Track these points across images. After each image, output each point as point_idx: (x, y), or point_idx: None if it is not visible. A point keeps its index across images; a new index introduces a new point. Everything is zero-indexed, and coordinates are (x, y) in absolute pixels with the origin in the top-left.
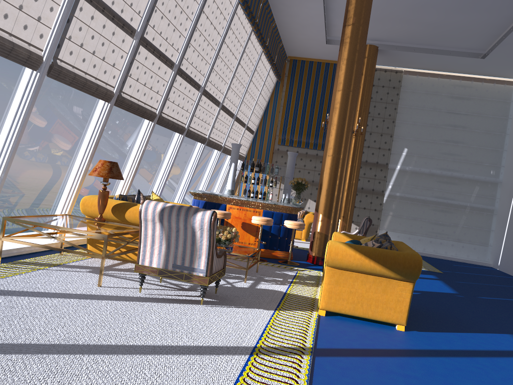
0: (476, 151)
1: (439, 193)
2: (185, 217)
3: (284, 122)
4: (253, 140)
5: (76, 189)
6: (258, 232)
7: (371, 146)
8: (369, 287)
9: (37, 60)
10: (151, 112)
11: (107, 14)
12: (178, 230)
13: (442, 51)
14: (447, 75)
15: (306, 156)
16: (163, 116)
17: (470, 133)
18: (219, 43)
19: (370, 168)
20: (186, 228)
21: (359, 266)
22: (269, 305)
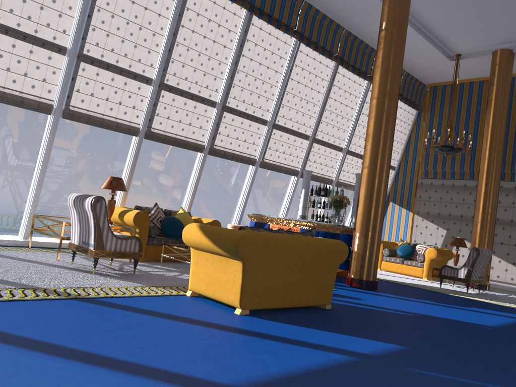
0: None
1: None
2: (82, 201)
3: (425, 153)
4: (396, 176)
5: (120, 204)
6: None
7: None
8: (215, 267)
9: (47, 107)
10: (194, 144)
11: (114, 70)
12: (82, 213)
13: None
14: None
15: (452, 188)
16: (216, 148)
17: None
18: (282, 80)
19: None
20: (84, 211)
21: (200, 244)
22: (158, 284)
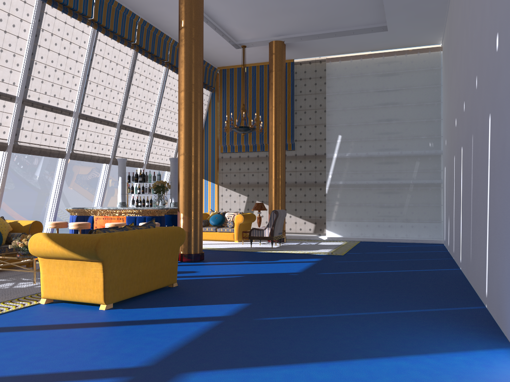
0: (410, 126)
1: (380, 174)
2: None
3: (222, 130)
4: None
5: None
6: None
7: (307, 138)
8: (72, 272)
9: None
10: None
11: None
12: None
13: (345, 33)
14: (368, 54)
15: (248, 159)
16: (21, 144)
17: (402, 108)
18: (83, 70)
19: (310, 161)
20: None
21: (53, 253)
22: (2, 300)
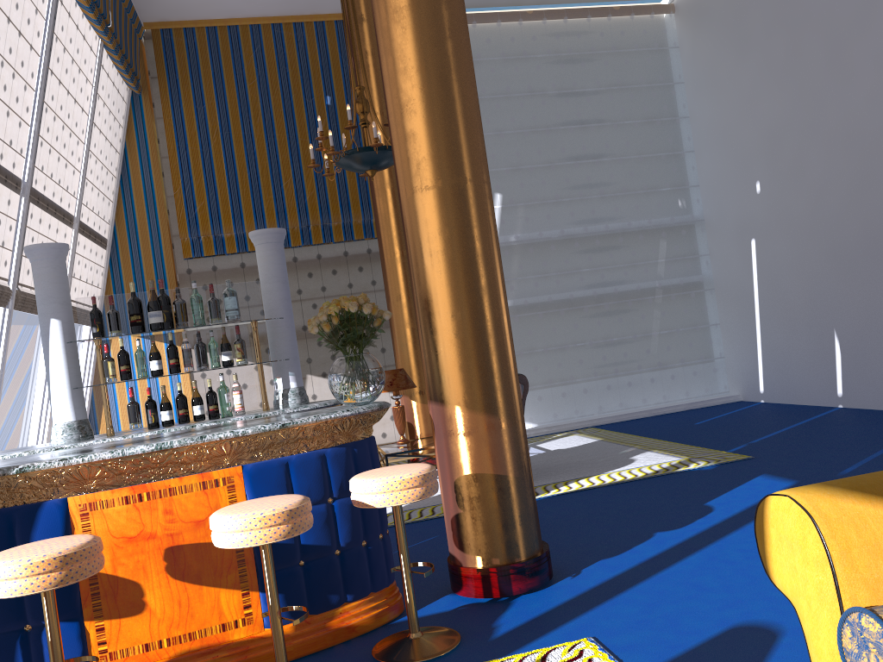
0: (639, 166)
1: (595, 275)
2: None
3: (184, 197)
4: (112, 263)
5: None
6: (250, 565)
7: None
8: None
9: None
10: None
11: None
12: None
13: None
14: (535, 12)
15: None
16: None
17: (617, 129)
18: None
19: None
20: None
21: None
22: None
